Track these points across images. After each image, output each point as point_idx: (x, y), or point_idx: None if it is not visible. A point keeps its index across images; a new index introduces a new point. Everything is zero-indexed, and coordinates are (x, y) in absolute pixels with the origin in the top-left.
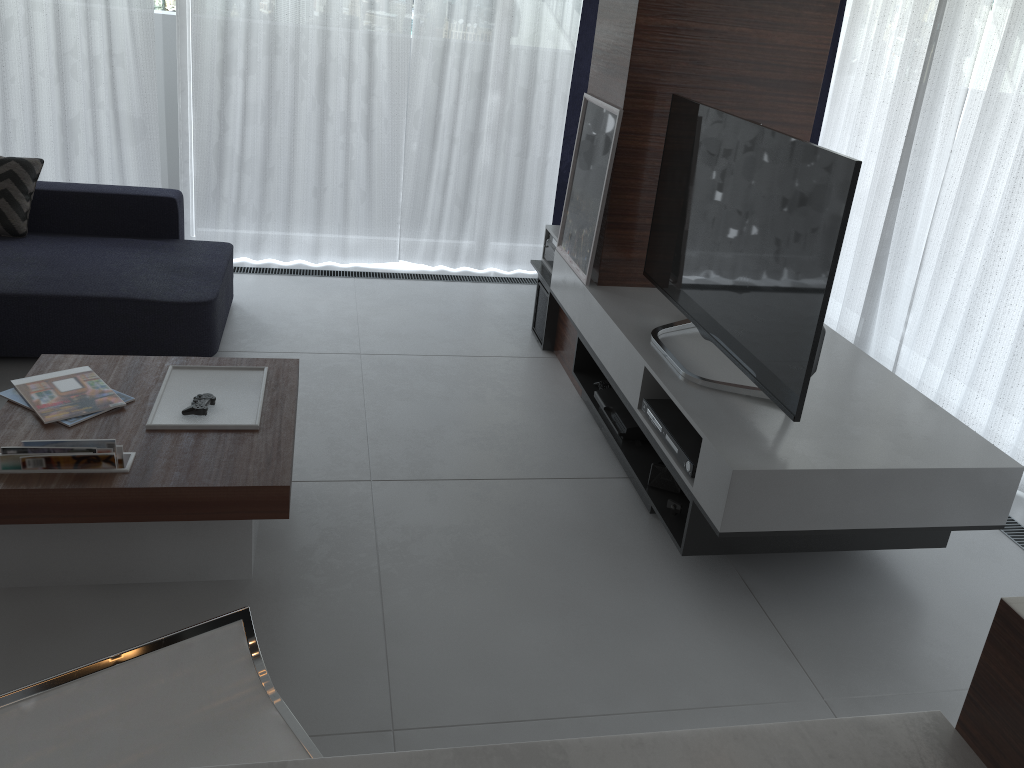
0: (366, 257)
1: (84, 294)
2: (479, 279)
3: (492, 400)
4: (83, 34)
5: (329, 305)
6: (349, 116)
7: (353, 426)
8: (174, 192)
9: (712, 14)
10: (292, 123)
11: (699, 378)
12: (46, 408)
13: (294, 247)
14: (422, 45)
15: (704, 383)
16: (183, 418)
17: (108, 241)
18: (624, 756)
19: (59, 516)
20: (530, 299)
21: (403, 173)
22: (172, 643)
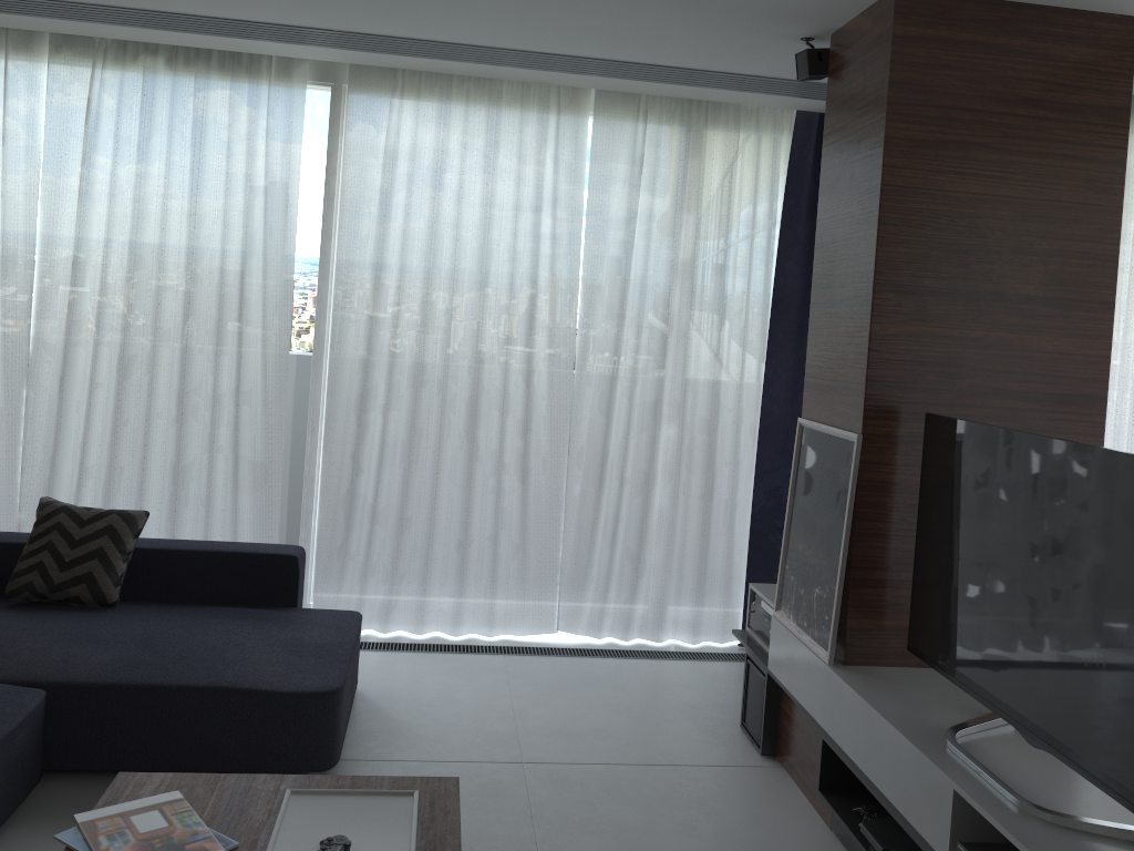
0: (517, 627)
1: (179, 682)
2: (659, 654)
3: (709, 834)
4: (210, 370)
5: (476, 692)
6: (502, 455)
7: None
8: (296, 548)
9: (961, 318)
10: (435, 464)
11: (1047, 811)
12: None
13: (430, 615)
14: (587, 372)
15: (1056, 819)
16: None
17: (213, 611)
18: None
19: None
20: (728, 681)
21: (564, 521)
22: None
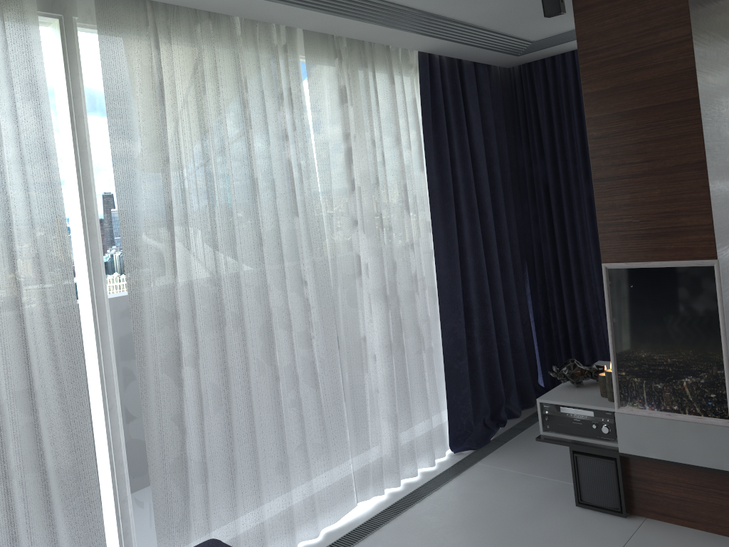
0: (332, 517)
1: None
2: (433, 484)
3: None
4: None
5: None
6: (297, 368)
7: None
8: (220, 543)
9: (724, 170)
10: (248, 397)
11: None
12: None
13: (268, 545)
14: (338, 275)
15: None
16: None
17: None
18: None
19: None
20: (502, 479)
21: (346, 408)
22: None
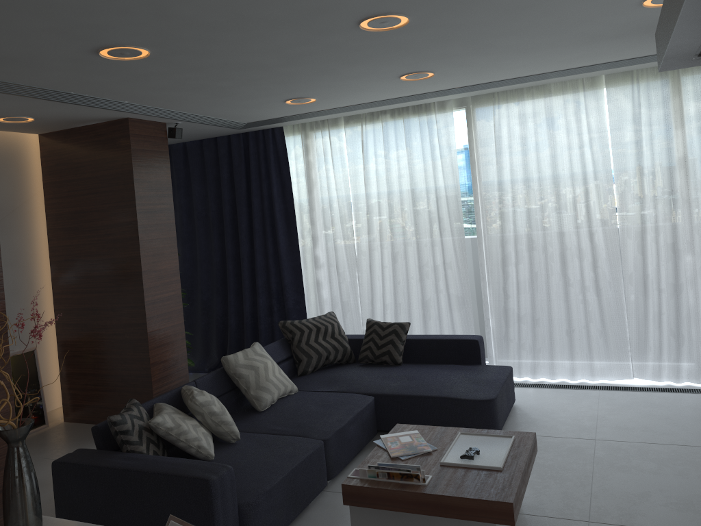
0: (608, 376)
1: (424, 394)
2: (698, 391)
3: (694, 477)
4: (430, 254)
5: (578, 407)
6: (583, 282)
7: (582, 485)
8: (477, 336)
9: None
10: (547, 290)
11: None
12: (393, 449)
13: (557, 370)
14: (626, 231)
15: None
16: (460, 460)
17: (441, 366)
18: None
19: (392, 506)
20: None
21: (626, 316)
22: None
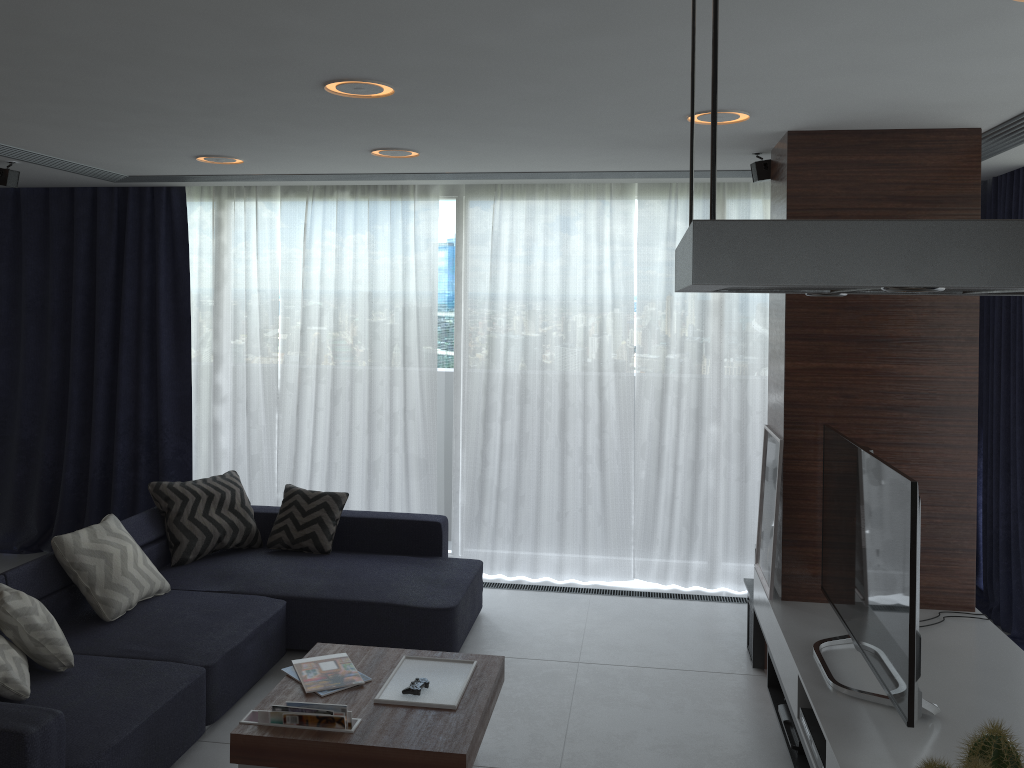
0: (604, 575)
1: (359, 599)
2: (708, 598)
3: (689, 711)
4: (387, 396)
5: (562, 618)
6: (585, 450)
7: (555, 725)
8: (440, 517)
9: (854, 355)
10: (538, 457)
11: (843, 686)
12: (309, 681)
13: (541, 565)
14: (644, 388)
15: (847, 691)
16: (402, 696)
17: (387, 557)
18: None
19: (302, 763)
20: None
21: (633, 498)
22: None
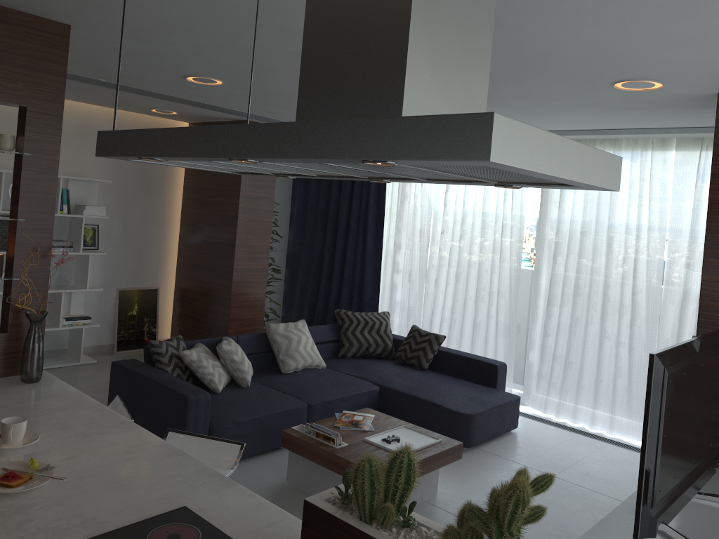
0: (626, 433)
1: (418, 396)
2: None
3: None
4: (489, 280)
5: (570, 450)
6: (618, 336)
7: None
8: (500, 362)
9: None
10: (584, 336)
11: None
12: (341, 421)
13: (580, 415)
14: (669, 296)
15: None
16: (380, 441)
17: (457, 380)
18: (244, 494)
19: (309, 456)
20: None
21: None
22: (220, 440)
